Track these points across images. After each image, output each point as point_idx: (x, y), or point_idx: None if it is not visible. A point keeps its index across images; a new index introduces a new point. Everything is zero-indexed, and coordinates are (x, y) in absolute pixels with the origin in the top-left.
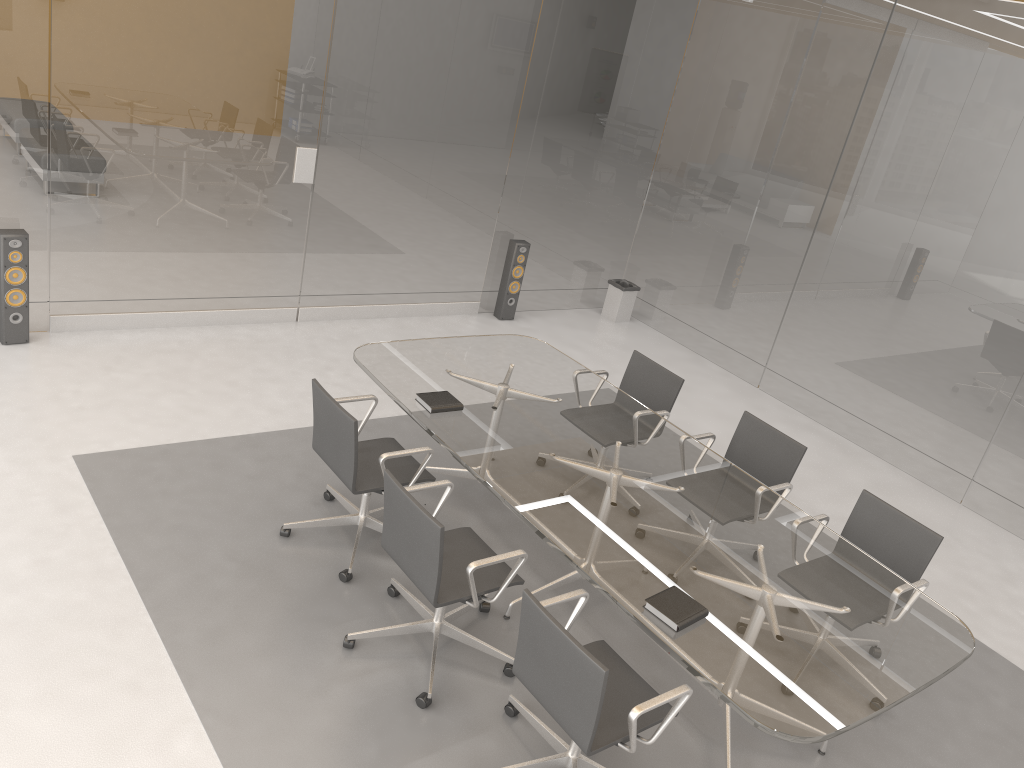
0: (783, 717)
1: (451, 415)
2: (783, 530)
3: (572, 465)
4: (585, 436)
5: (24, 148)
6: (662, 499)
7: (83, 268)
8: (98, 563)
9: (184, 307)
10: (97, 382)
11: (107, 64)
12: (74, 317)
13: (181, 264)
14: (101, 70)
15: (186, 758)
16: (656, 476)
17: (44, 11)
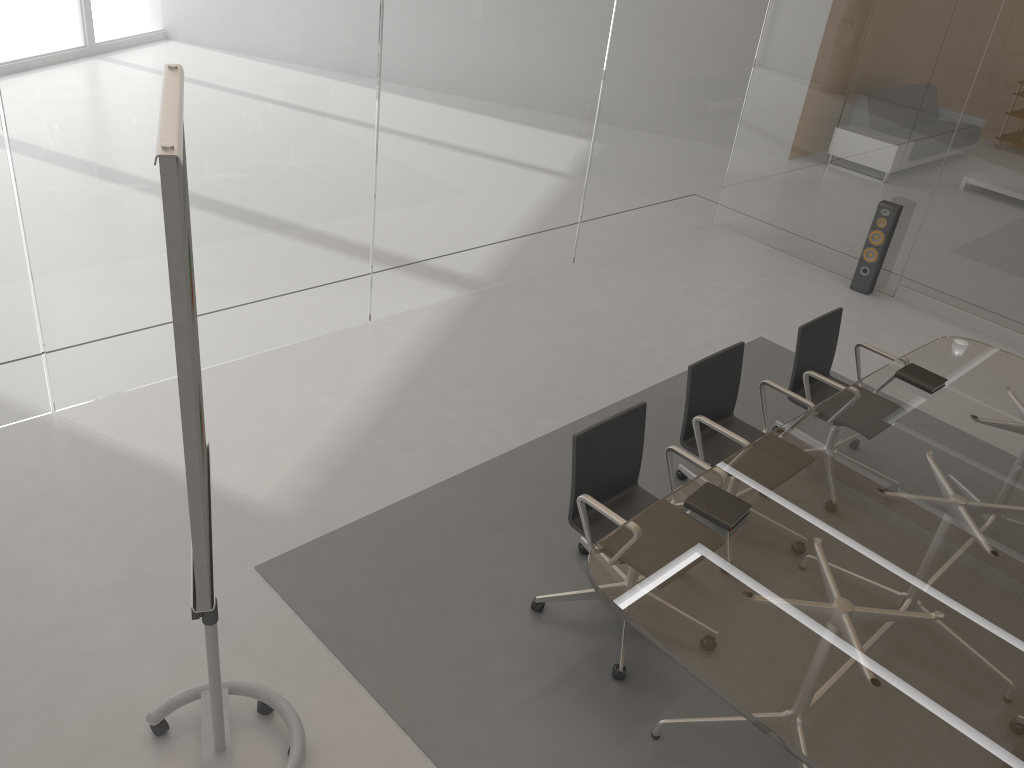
0: (610, 565)
1: (910, 388)
2: (1010, 645)
3: (920, 462)
4: (1006, 477)
5: (931, 143)
6: (938, 528)
7: (937, 255)
8: (667, 367)
9: (1011, 326)
10: (858, 327)
11: (1023, 81)
12: (914, 293)
13: (1023, 283)
14: (1016, 86)
15: (535, 425)
16: (990, 529)
17: (987, 32)
